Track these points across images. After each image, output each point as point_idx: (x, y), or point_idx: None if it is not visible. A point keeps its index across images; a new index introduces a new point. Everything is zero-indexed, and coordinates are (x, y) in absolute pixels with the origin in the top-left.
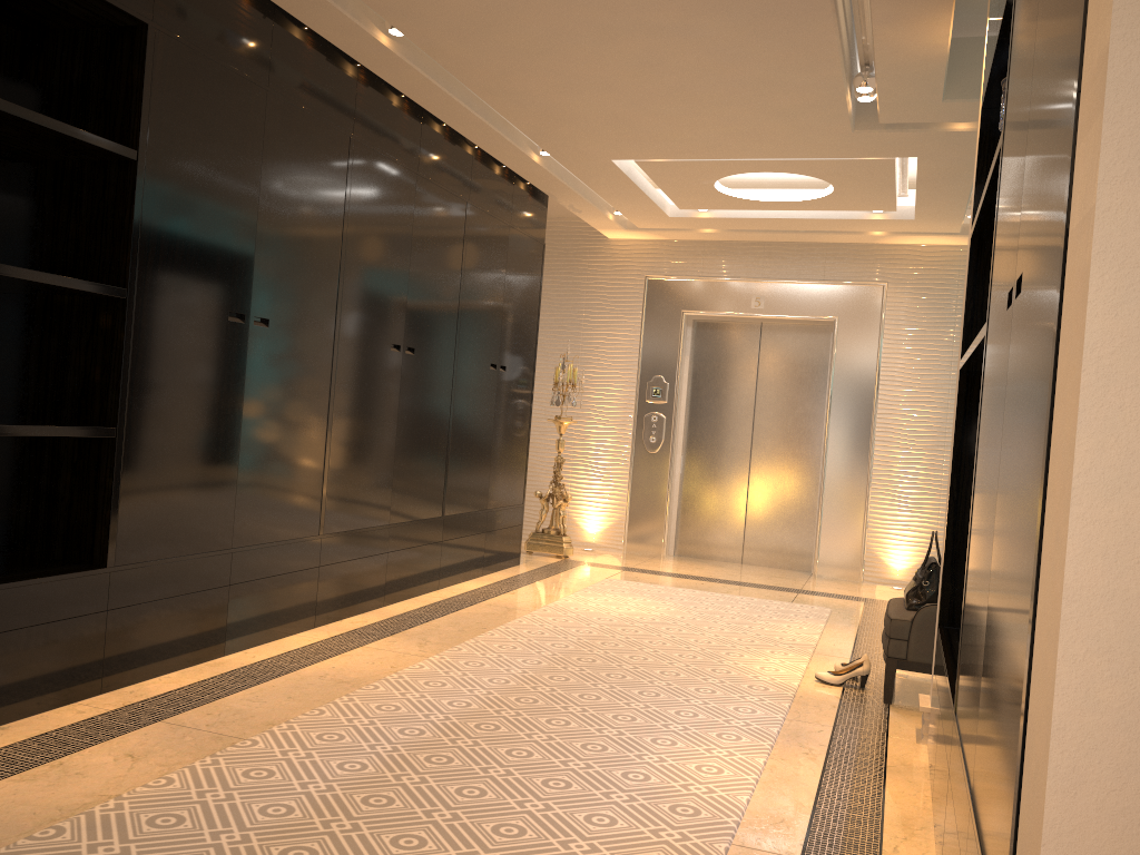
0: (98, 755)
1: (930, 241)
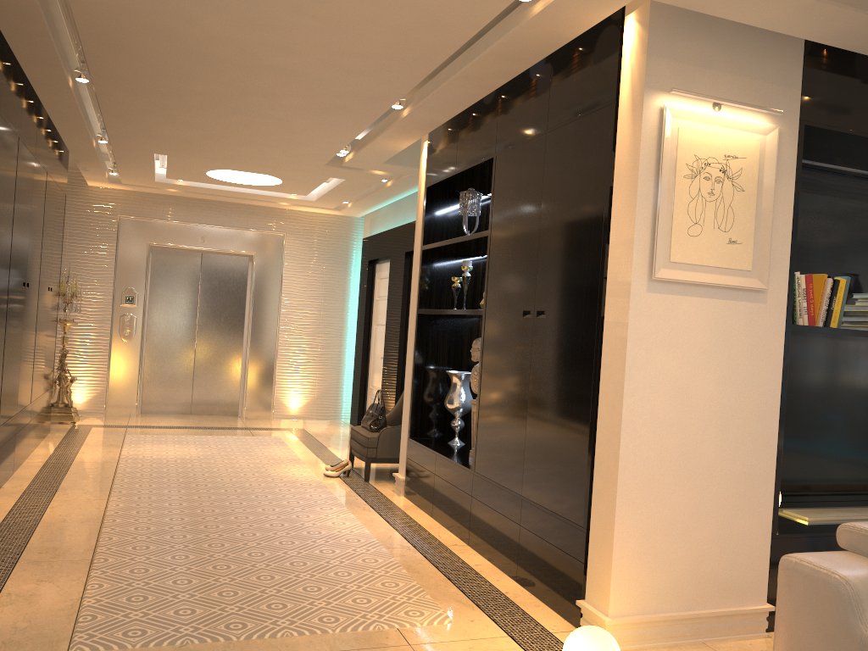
0: (22, 585)
1: (312, 210)
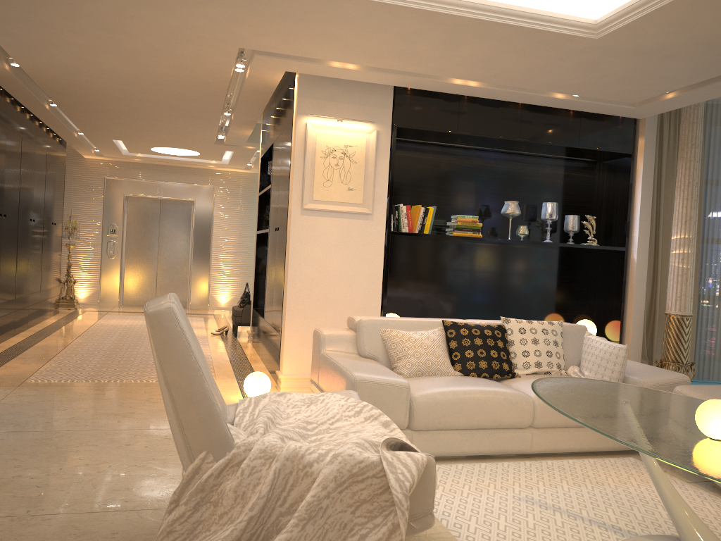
0: (13, 364)
1: (232, 170)
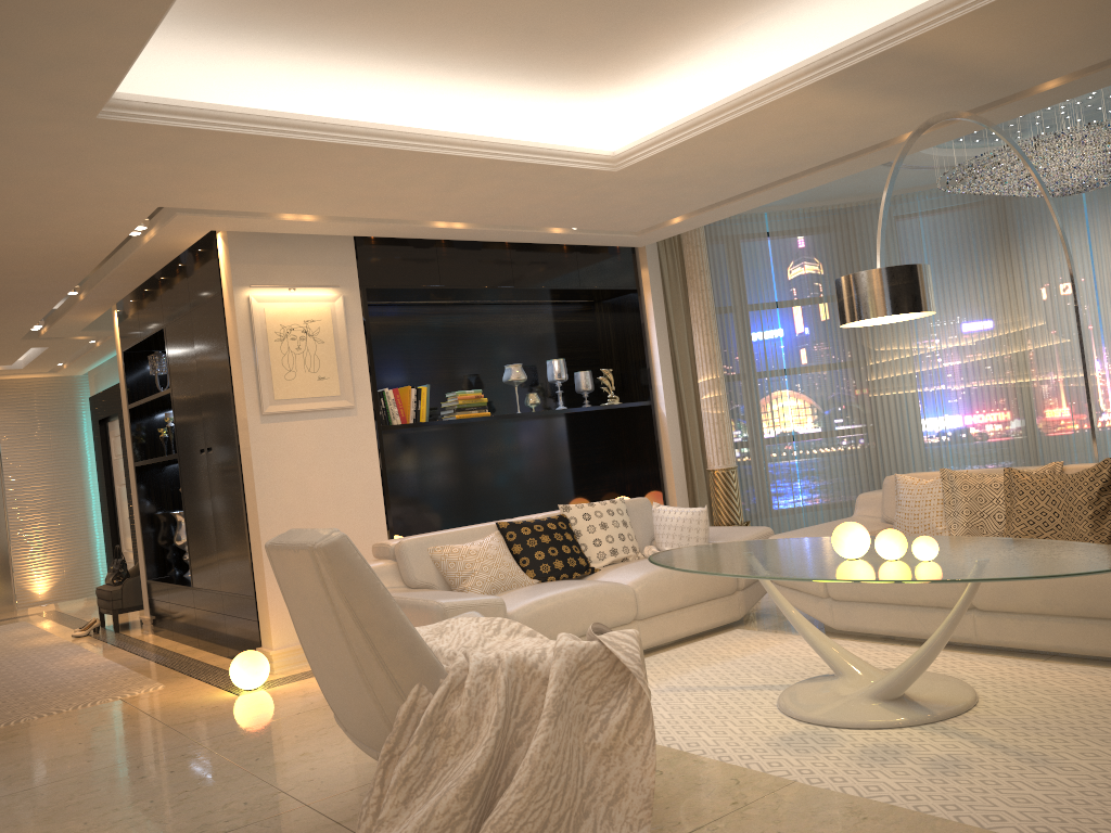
0: None
1: (24, 376)
